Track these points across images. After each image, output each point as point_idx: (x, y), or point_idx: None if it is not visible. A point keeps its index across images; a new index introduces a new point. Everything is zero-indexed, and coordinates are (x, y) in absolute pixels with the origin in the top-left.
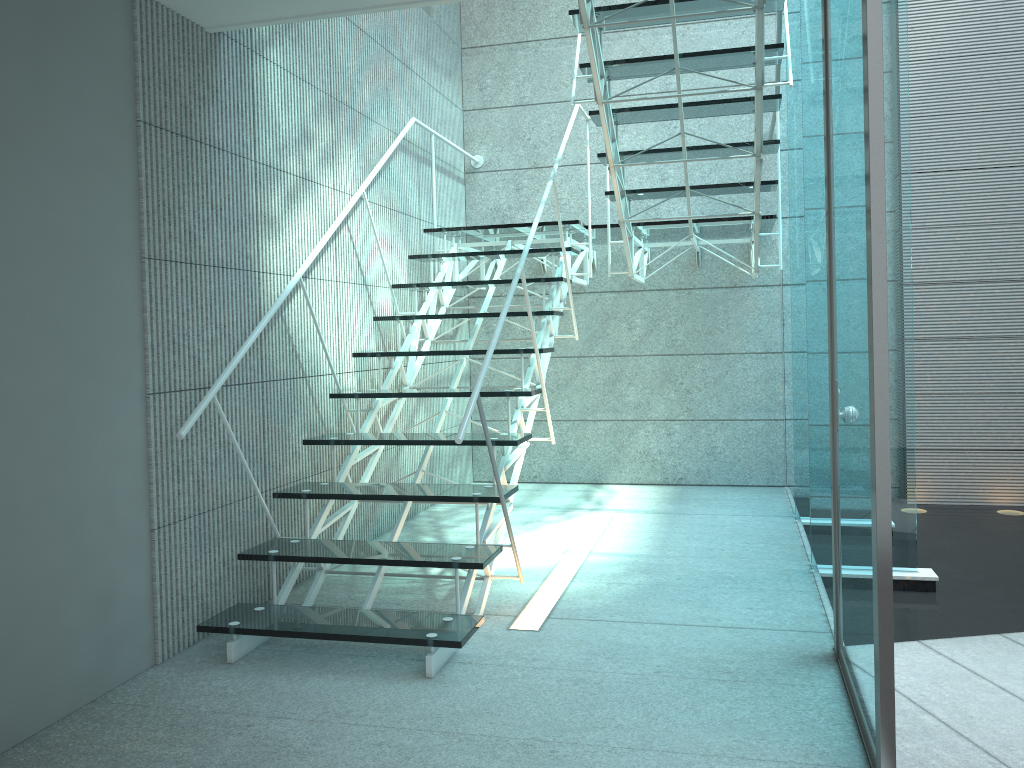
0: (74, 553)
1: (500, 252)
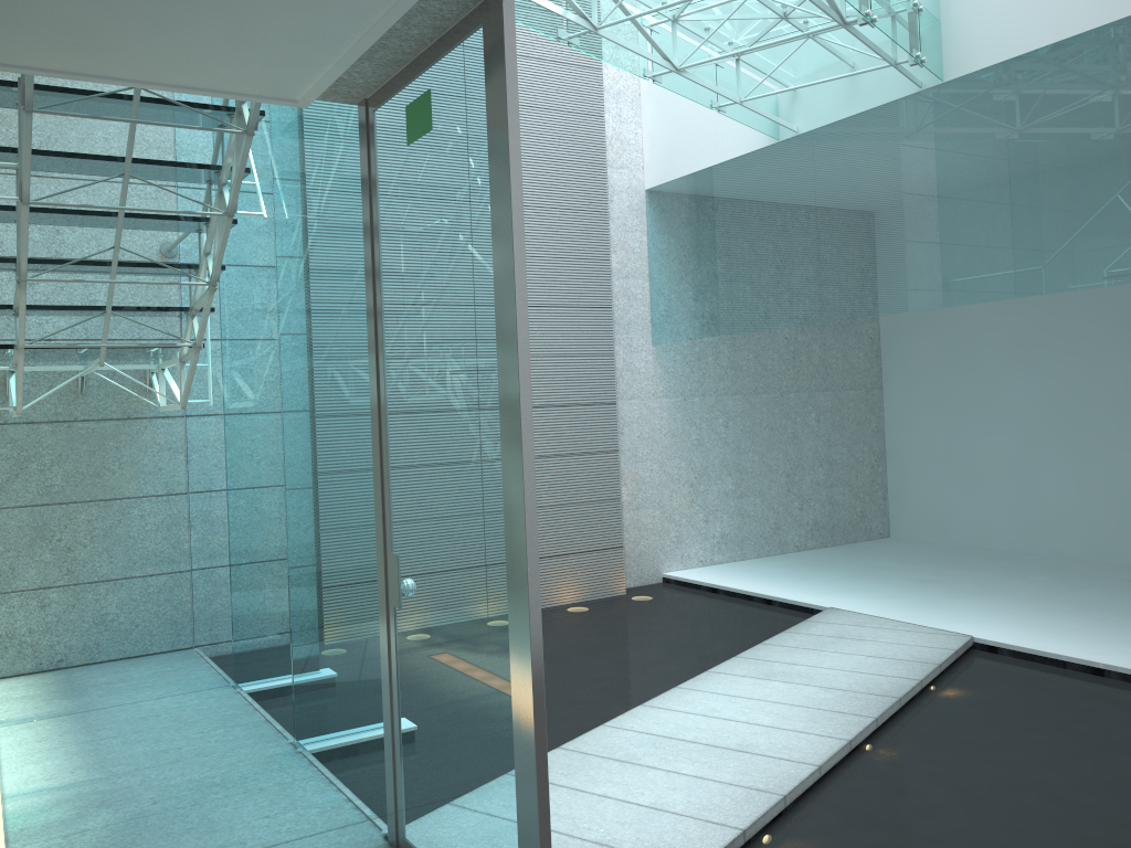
0: None
1: None
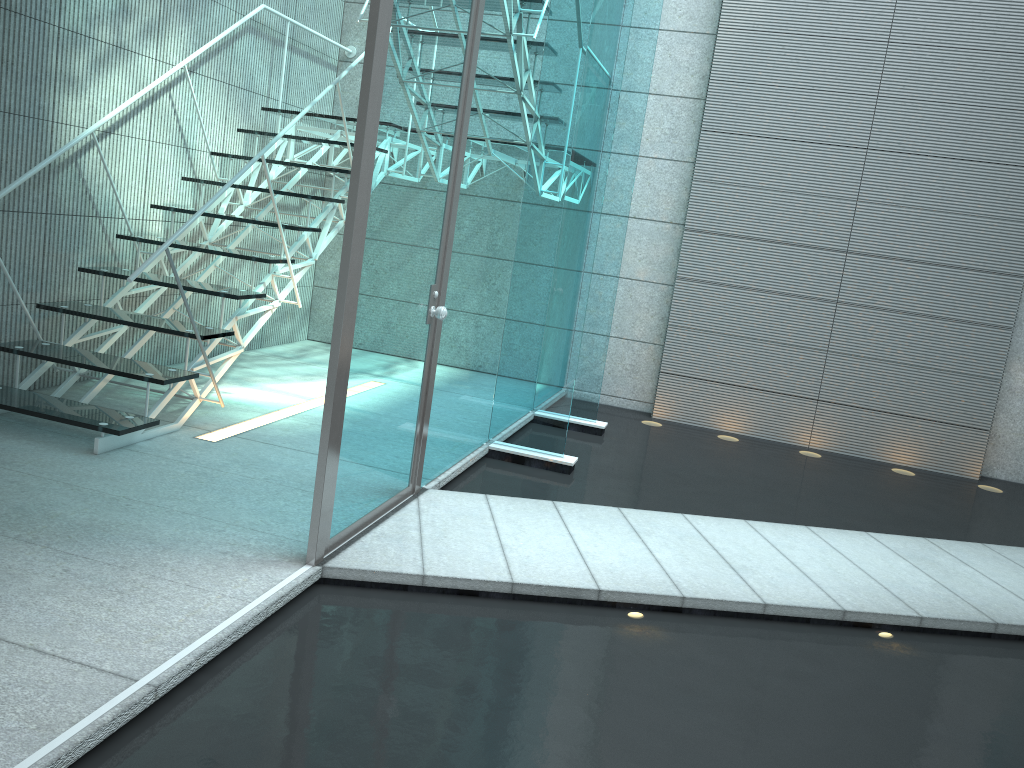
0: None
1: (312, 139)
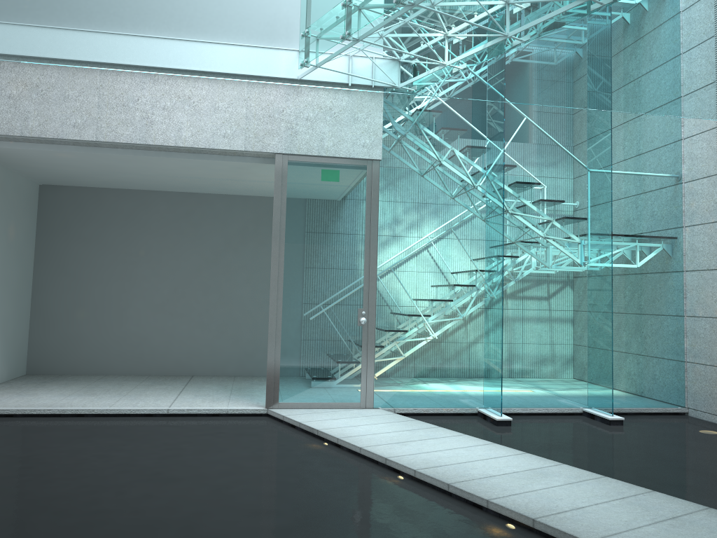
0: None
1: None
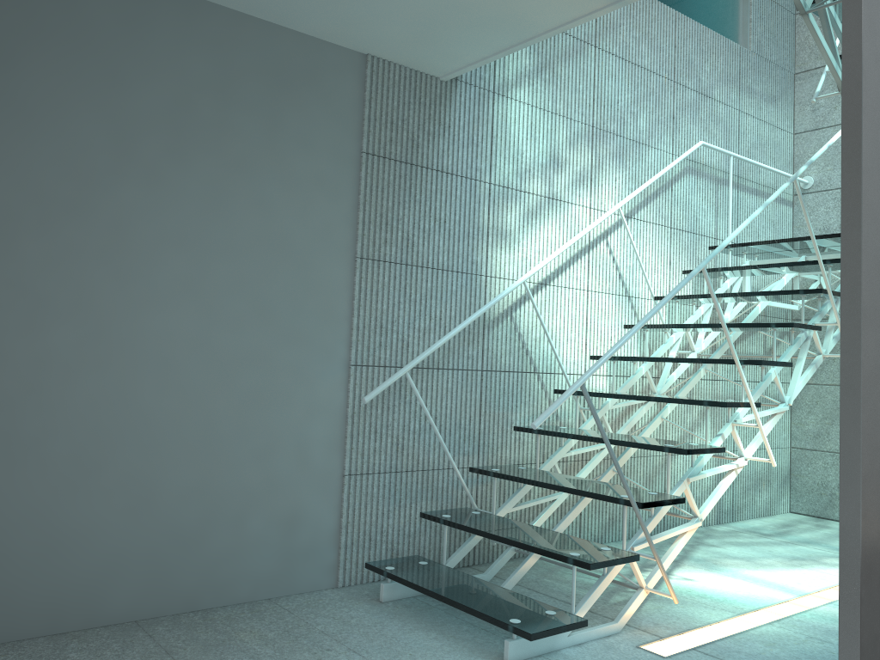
0: (264, 478)
1: (770, 265)
